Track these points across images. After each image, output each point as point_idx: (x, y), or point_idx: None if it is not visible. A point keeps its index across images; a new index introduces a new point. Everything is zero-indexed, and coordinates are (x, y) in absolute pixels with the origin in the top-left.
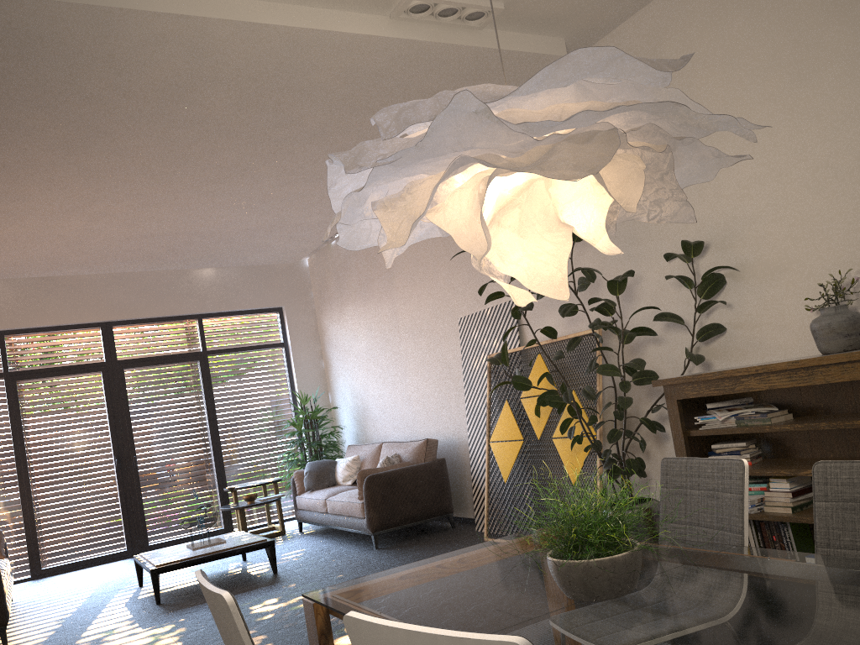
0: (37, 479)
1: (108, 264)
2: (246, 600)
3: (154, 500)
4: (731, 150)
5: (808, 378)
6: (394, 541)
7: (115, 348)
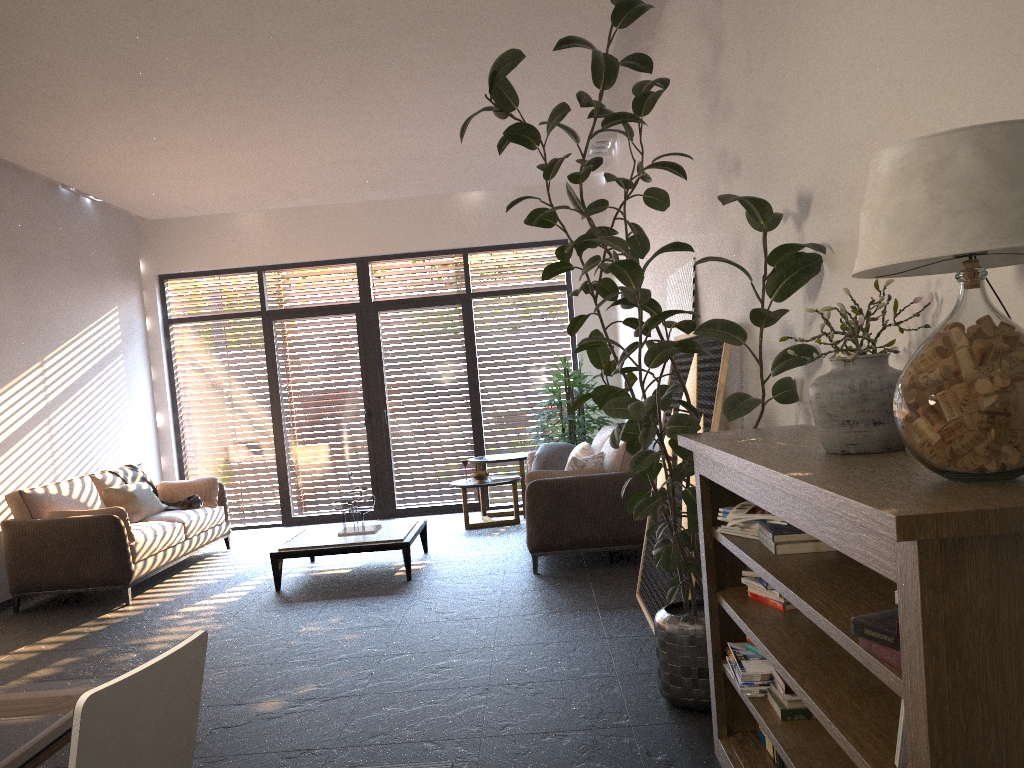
0: (291, 425)
1: (342, 193)
2: (326, 610)
3: (405, 460)
4: (831, 11)
5: (763, 496)
6: (569, 566)
7: (370, 287)
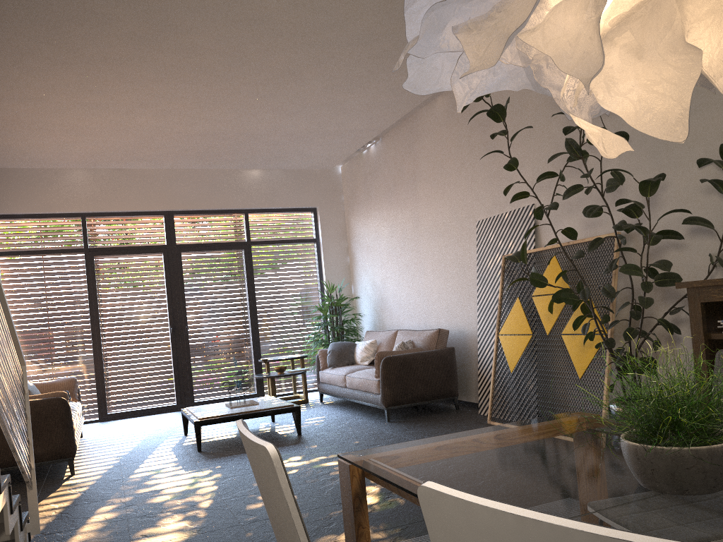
0: (107, 339)
1: (172, 160)
2: None
3: (200, 364)
4: None
5: None
6: (404, 416)
7: (175, 233)
